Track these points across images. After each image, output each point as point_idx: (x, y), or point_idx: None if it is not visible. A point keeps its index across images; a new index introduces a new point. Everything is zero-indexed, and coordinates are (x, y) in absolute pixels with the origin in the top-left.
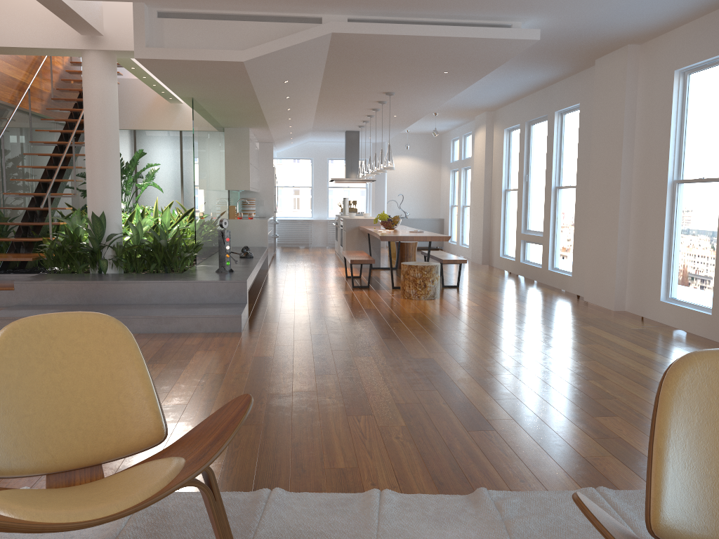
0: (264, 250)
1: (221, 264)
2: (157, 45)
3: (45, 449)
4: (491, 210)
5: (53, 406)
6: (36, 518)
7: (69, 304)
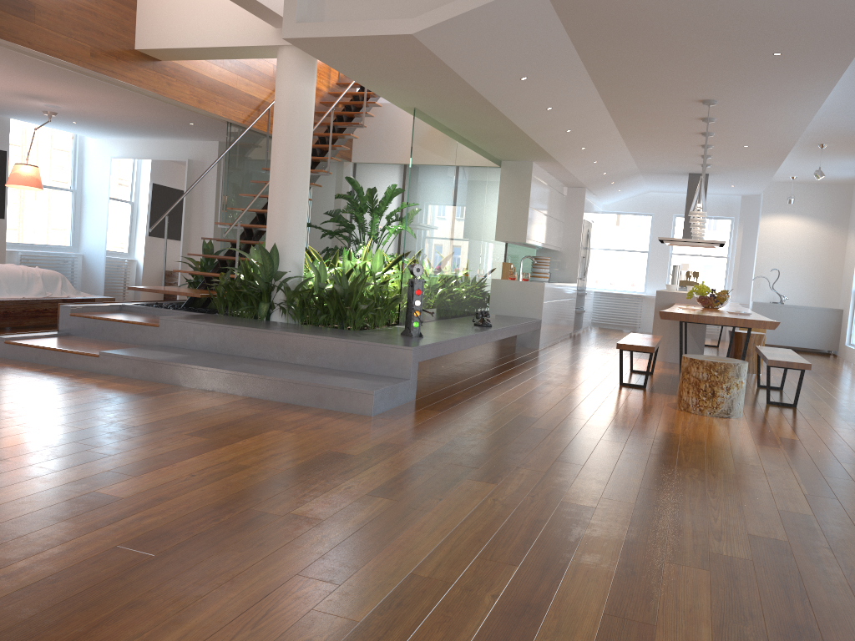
0: (524, 322)
1: (407, 325)
2: (315, 21)
3: None
4: None
5: None
6: None
7: (210, 351)
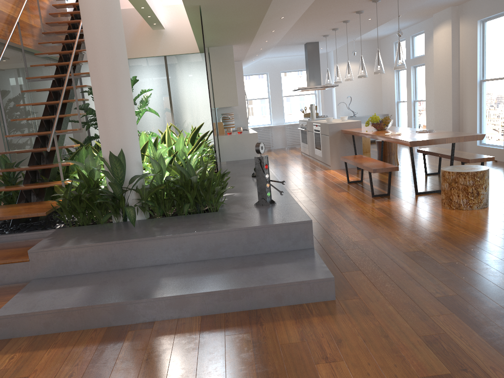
0: None
1: (261, 196)
2: None
3: None
4: (459, 102)
5: None
6: None
7: (99, 271)
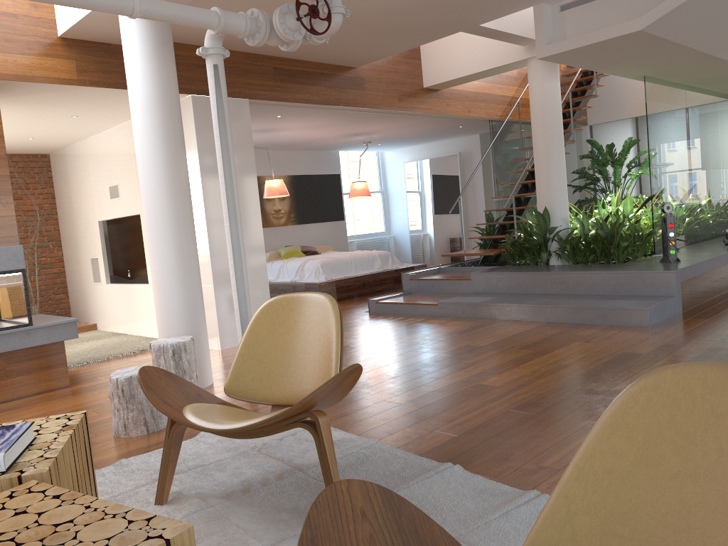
0: None
1: (664, 253)
2: (560, 39)
3: (269, 387)
4: None
5: (281, 358)
6: (192, 419)
7: (510, 293)
